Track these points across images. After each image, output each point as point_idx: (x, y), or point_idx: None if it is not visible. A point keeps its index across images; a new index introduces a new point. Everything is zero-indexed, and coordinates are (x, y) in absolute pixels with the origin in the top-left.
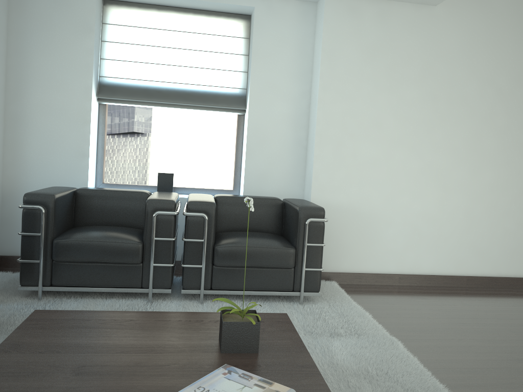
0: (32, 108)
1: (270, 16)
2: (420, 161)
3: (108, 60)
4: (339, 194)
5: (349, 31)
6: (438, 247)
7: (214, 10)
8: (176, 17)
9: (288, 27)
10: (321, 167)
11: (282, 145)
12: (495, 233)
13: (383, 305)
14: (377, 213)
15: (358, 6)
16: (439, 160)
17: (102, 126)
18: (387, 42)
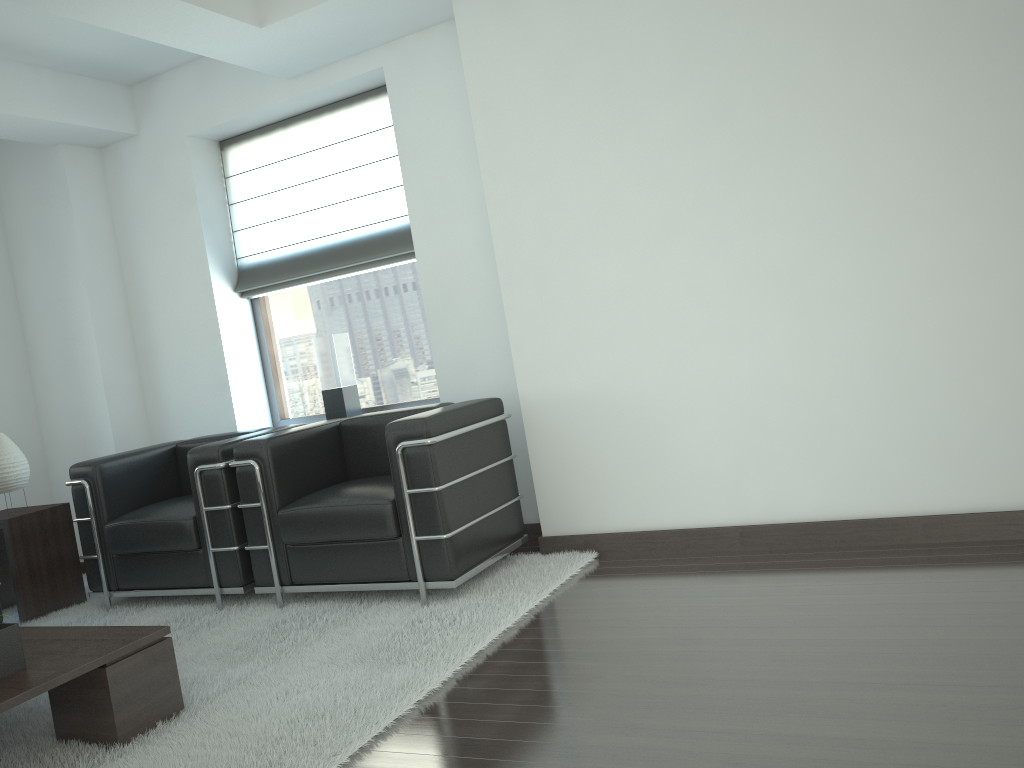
0: (159, 333)
1: (409, 70)
2: (724, 262)
3: (241, 232)
4: (569, 372)
5: (509, 47)
6: (825, 454)
7: (356, 94)
8: (308, 128)
9: (442, 78)
10: (522, 326)
11: (483, 297)
12: (983, 394)
13: (599, 601)
14: (655, 398)
15: None
16: (772, 247)
17: (261, 332)
18: (589, 34)
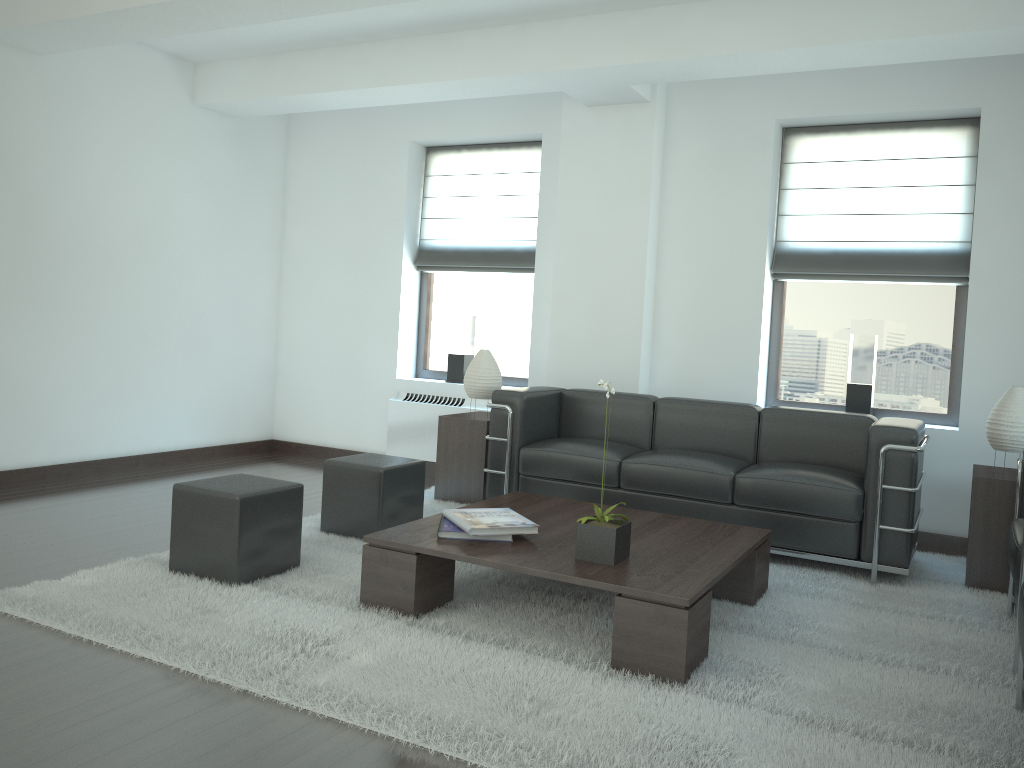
0: None
1: None
2: None
3: None
4: None
5: None
6: None
7: None
8: None
9: None
10: None
11: None
12: None
13: None
14: None
15: None
16: None
17: None
18: None
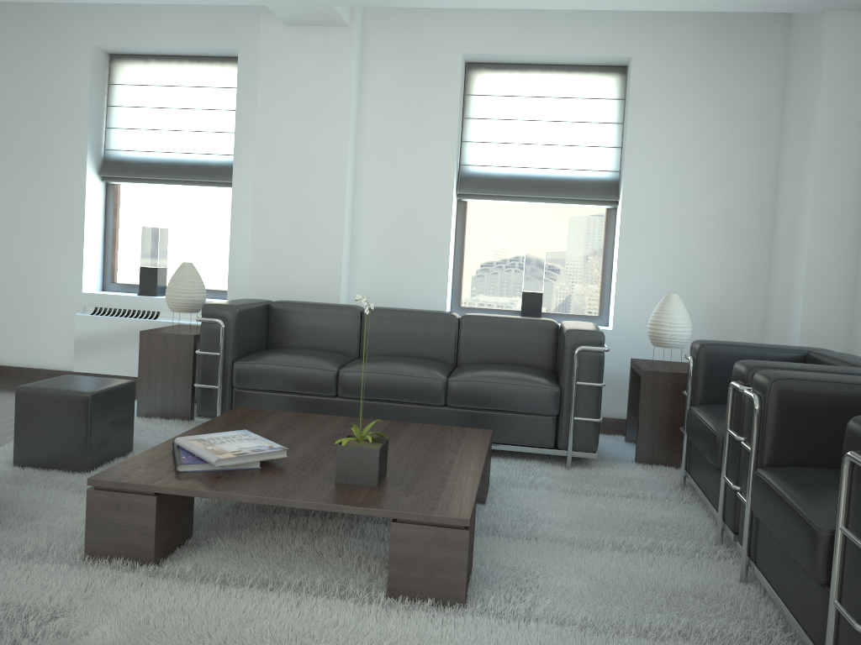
0: None
1: None
2: None
3: None
4: None
5: None
6: None
7: None
8: None
9: None
10: None
11: None
12: None
13: None
14: None
15: None
16: None
17: None
18: None
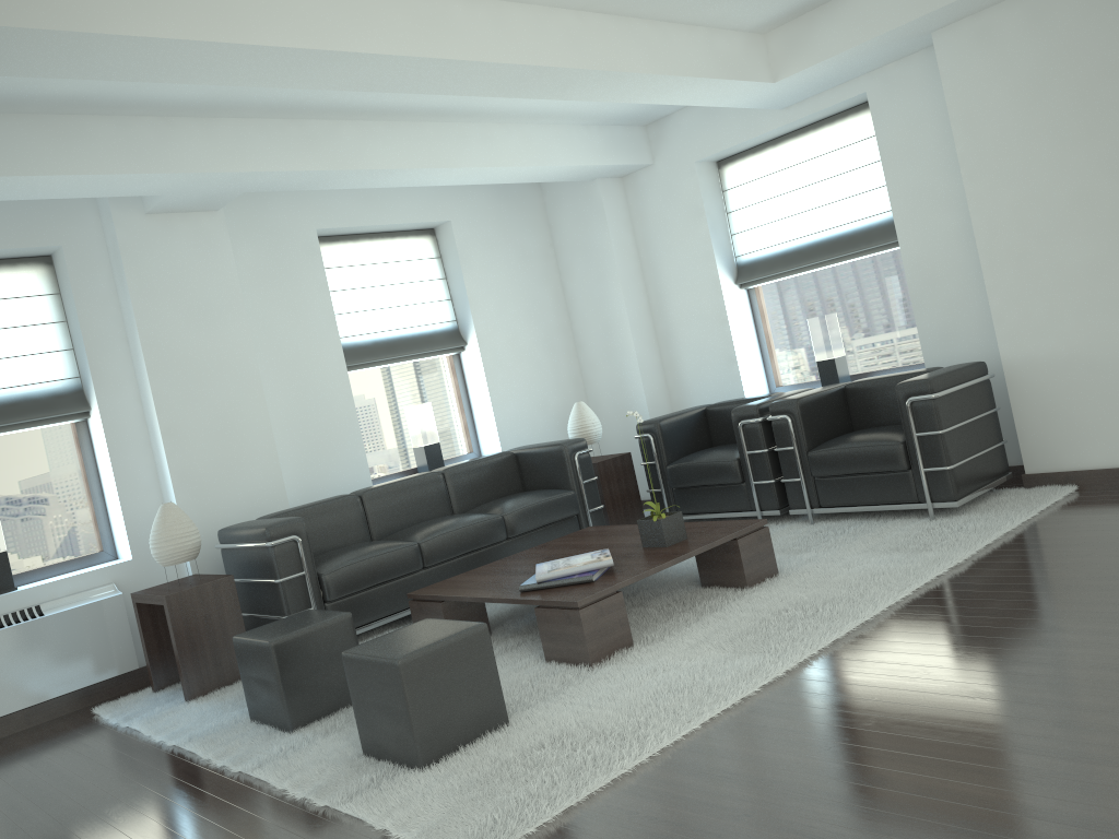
0: (675, 321)
1: (889, 93)
2: None
3: (738, 234)
4: (1047, 338)
5: (985, 72)
6: None
7: (837, 112)
8: (795, 144)
9: (920, 97)
10: (1002, 302)
11: (962, 278)
12: None
13: (1082, 516)
14: None
15: (989, 25)
16: None
17: (757, 316)
18: (1059, 55)
